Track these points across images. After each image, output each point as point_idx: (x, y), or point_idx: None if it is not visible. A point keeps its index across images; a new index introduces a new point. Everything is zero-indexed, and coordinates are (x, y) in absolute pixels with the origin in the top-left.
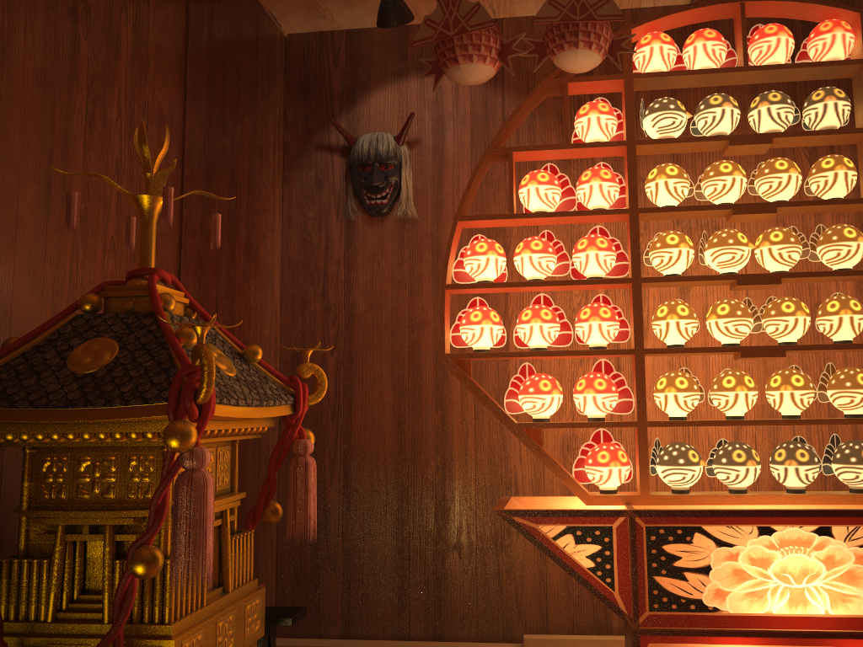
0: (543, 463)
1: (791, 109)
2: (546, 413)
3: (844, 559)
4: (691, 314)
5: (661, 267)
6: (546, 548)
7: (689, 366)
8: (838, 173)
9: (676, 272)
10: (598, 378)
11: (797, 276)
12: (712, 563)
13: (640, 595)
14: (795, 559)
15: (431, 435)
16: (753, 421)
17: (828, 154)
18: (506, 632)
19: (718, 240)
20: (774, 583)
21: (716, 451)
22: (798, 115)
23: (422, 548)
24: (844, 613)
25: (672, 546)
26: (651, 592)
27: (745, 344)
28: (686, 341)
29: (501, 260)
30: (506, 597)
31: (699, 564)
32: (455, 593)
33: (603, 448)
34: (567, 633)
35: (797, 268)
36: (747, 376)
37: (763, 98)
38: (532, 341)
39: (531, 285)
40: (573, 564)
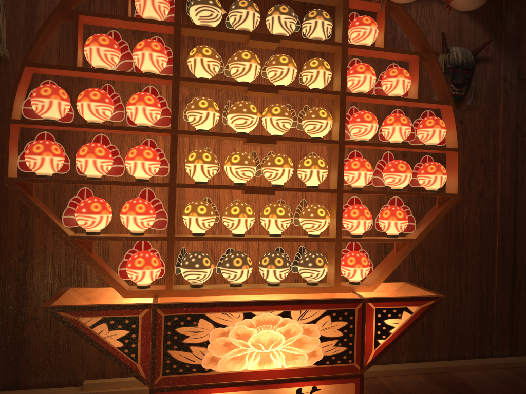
0: (108, 257)
1: (294, 21)
2: (96, 228)
3: (296, 332)
4: (213, 160)
5: (194, 123)
6: (85, 335)
7: (219, 192)
8: (319, 71)
9: (205, 128)
10: (140, 203)
11: (287, 140)
12: (210, 339)
13: (156, 364)
14: (266, 333)
15: (15, 234)
16: (249, 238)
17: (320, 57)
18: (72, 378)
19: (236, 108)
20: (251, 350)
21: (224, 257)
22: (299, 26)
23: (4, 321)
24: (293, 366)
25: (183, 328)
26: (165, 362)
27: (257, 178)
28: (219, 174)
29: (65, 104)
30: (73, 354)
31: (201, 340)
32: (31, 353)
33: (140, 255)
34: (119, 375)
35: (295, 130)
36: (249, 206)
37: (277, 8)
38: (87, 172)
39: (89, 127)
40: (106, 345)
